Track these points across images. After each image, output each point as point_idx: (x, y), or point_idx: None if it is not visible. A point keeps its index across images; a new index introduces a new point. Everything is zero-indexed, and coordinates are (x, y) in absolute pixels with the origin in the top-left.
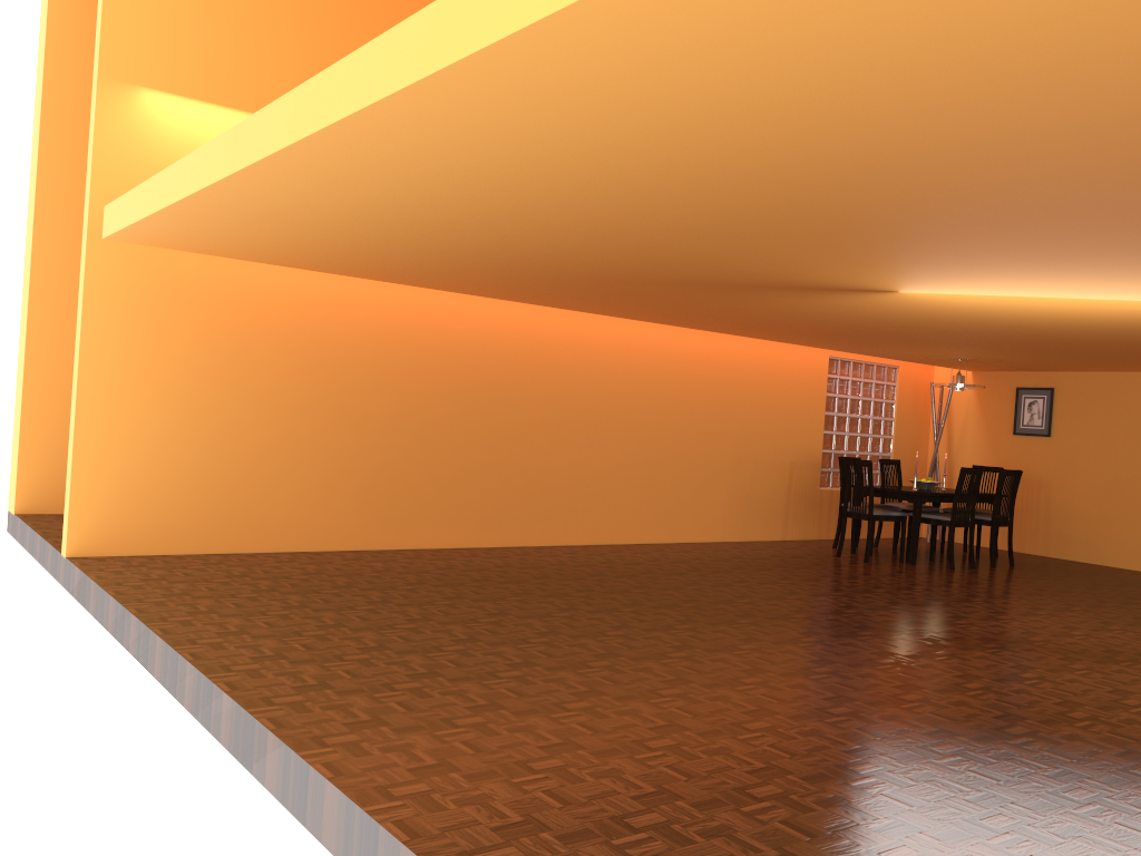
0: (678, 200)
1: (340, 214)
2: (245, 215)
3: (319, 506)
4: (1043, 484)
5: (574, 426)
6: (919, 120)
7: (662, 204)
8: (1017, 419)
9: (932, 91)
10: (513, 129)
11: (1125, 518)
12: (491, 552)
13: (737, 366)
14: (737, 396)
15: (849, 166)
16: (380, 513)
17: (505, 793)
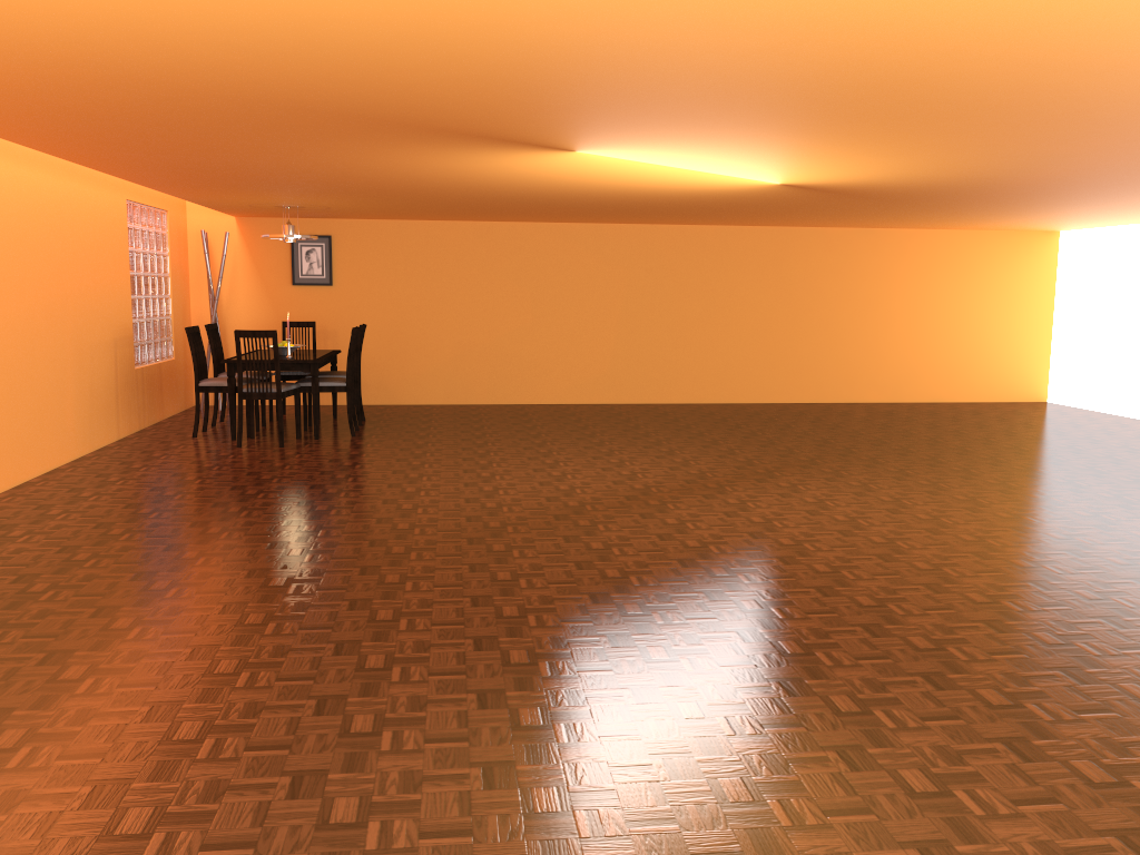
0: (889, 50)
1: None
2: None
3: None
4: (330, 334)
5: None
6: None
7: (853, 50)
8: (296, 269)
9: None
10: None
11: (412, 358)
12: None
13: (65, 215)
14: (69, 257)
15: (1133, 60)
16: None
17: None
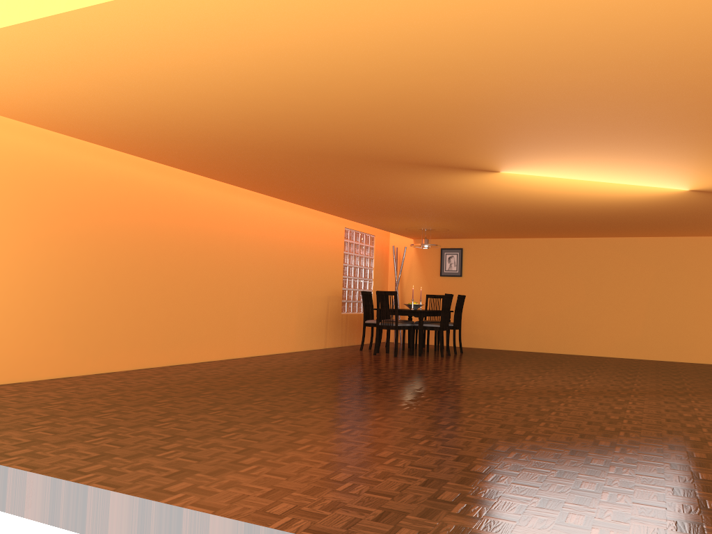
0: (526, 71)
1: (198, 58)
2: (87, 49)
3: (31, 341)
4: None
5: (212, 271)
6: None
7: (505, 74)
8: (442, 267)
9: None
10: None
11: (506, 321)
12: (168, 370)
13: (301, 231)
14: (301, 251)
15: (705, 49)
16: (80, 344)
17: None
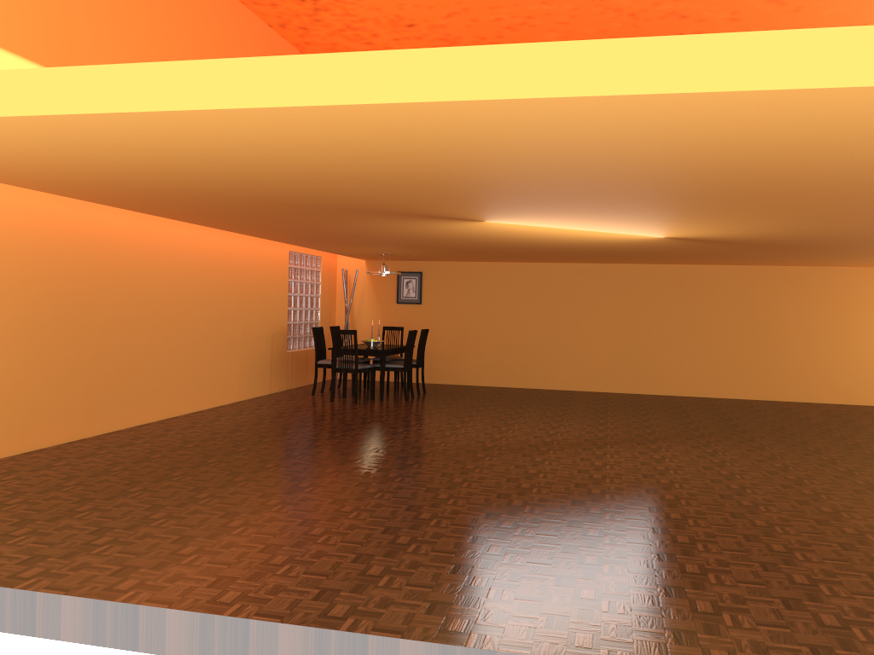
0: (536, 169)
1: (205, 145)
2: (80, 134)
3: None
4: (418, 335)
5: (147, 318)
6: (799, 156)
7: (516, 170)
8: (399, 293)
9: (846, 147)
10: (583, 125)
11: (470, 354)
12: (107, 440)
13: (242, 260)
14: (243, 284)
15: (695, 168)
16: (4, 420)
17: (622, 619)
